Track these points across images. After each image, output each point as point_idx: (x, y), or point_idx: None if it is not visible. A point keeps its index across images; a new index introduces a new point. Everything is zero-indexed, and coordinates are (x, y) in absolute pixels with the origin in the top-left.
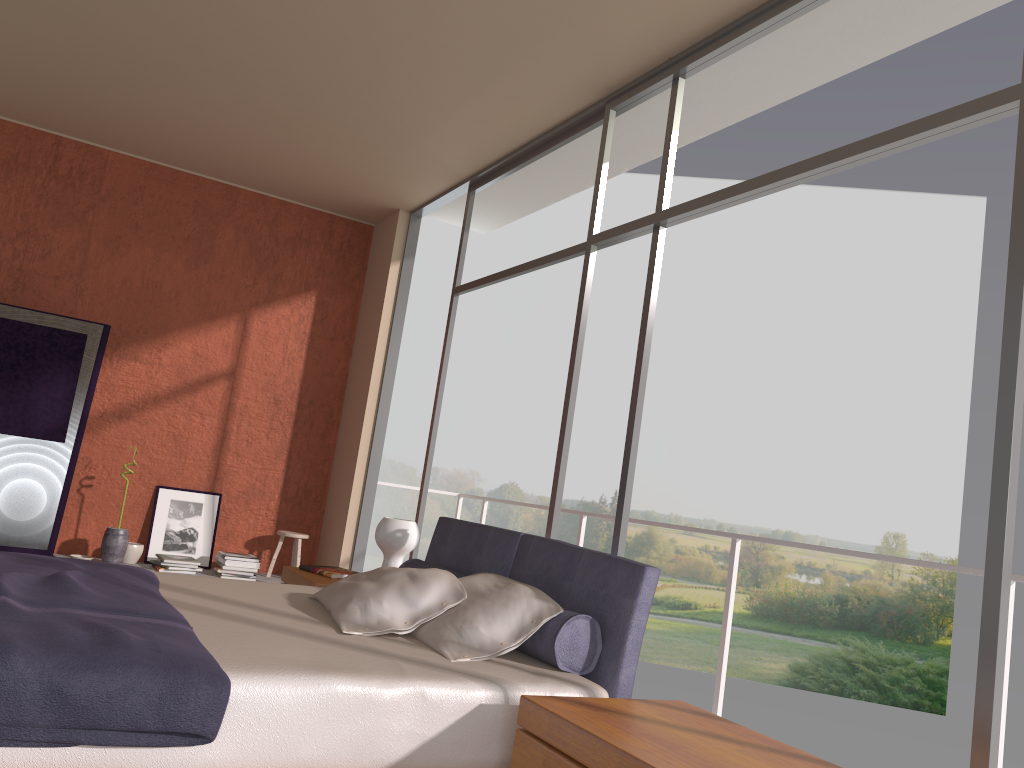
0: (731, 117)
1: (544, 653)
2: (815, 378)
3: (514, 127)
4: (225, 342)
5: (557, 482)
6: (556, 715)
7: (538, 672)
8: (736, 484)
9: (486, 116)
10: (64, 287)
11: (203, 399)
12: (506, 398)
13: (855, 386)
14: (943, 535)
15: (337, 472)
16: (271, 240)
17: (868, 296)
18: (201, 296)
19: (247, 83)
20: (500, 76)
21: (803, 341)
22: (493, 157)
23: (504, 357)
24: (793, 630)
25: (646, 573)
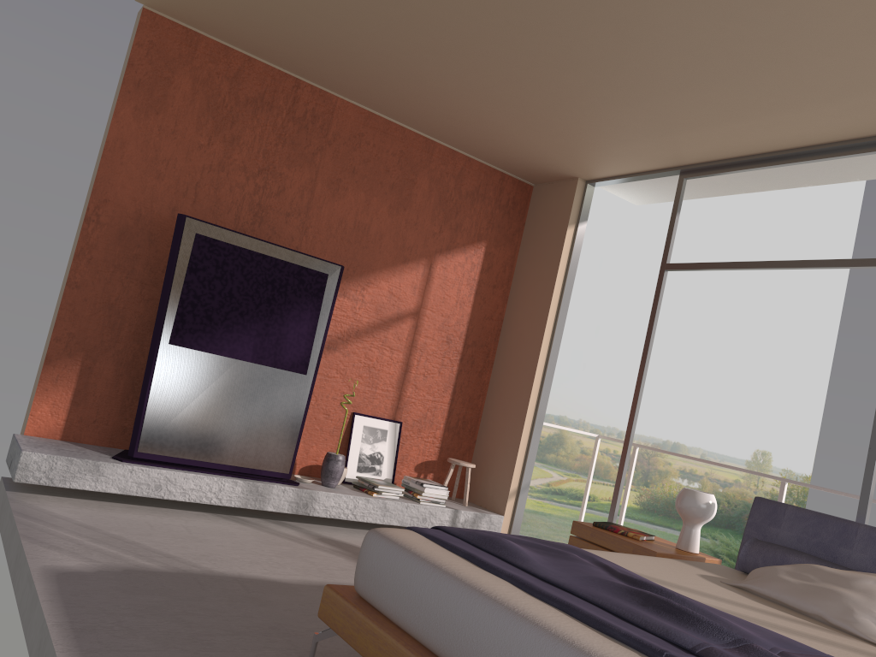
0: None
1: None
2: (711, 317)
3: (795, 136)
4: (414, 284)
5: (871, 476)
6: None
7: None
8: None
9: (779, 125)
10: (293, 224)
11: (393, 335)
12: None
13: (743, 327)
14: (801, 456)
15: (494, 408)
16: (455, 192)
17: (761, 252)
18: (399, 240)
19: (566, 67)
20: (843, 99)
21: (704, 284)
22: (737, 154)
23: None
24: (672, 524)
25: None
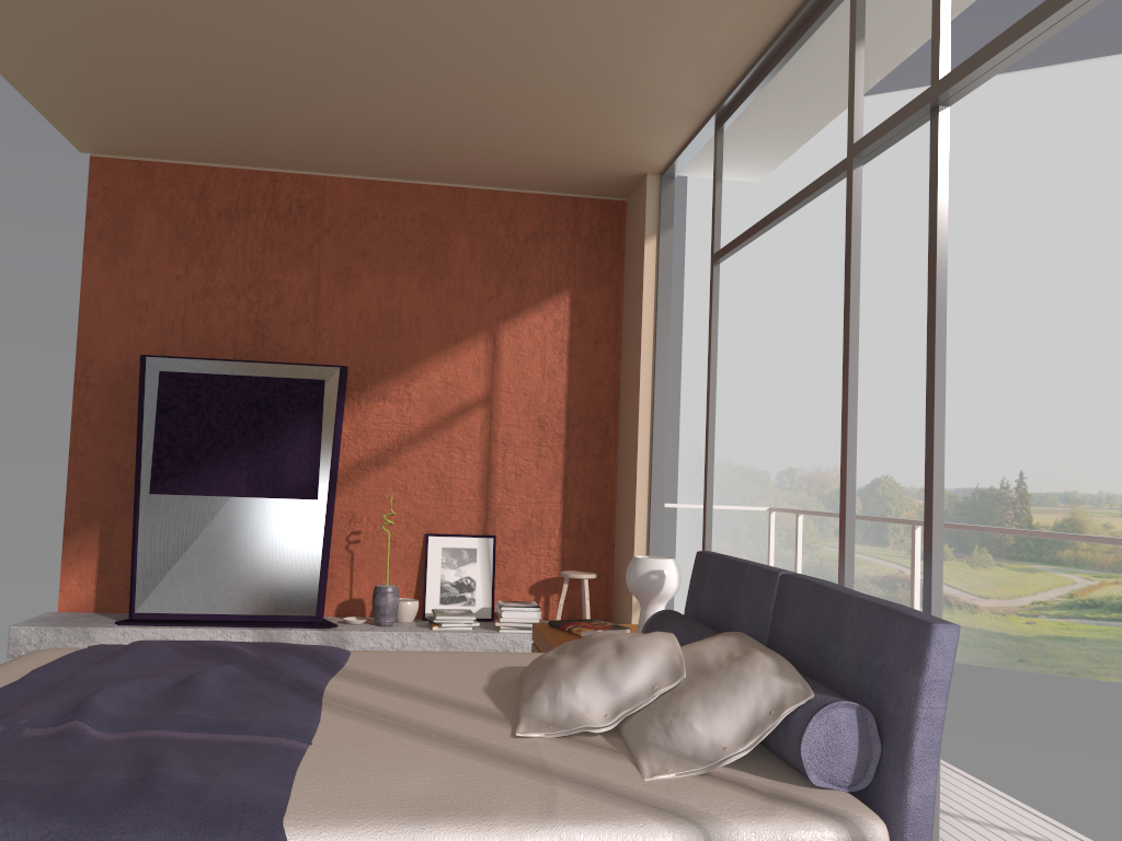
0: None
1: (792, 759)
2: None
3: (742, 28)
4: (475, 365)
5: (845, 492)
6: None
7: (776, 793)
8: None
9: (701, 23)
10: (301, 332)
11: (461, 432)
12: (864, 378)
13: None
14: None
15: (621, 497)
16: (510, 240)
17: None
18: (442, 318)
19: (417, 59)
20: None
21: None
22: (731, 77)
23: None
24: None
25: (935, 634)
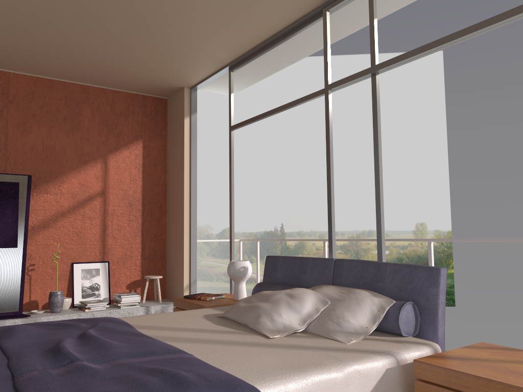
0: (391, 9)
1: (389, 328)
2: (372, 152)
3: (263, 29)
4: (96, 175)
5: (331, 226)
6: (451, 370)
7: (396, 340)
8: (341, 211)
9: (248, 24)
10: None
11: (89, 209)
12: (218, 184)
13: (392, 153)
14: (443, 220)
15: (171, 238)
16: (112, 114)
17: (392, 107)
18: (78, 151)
19: (103, 19)
20: None
21: (364, 134)
22: (246, 49)
23: (214, 163)
24: None
25: (441, 272)
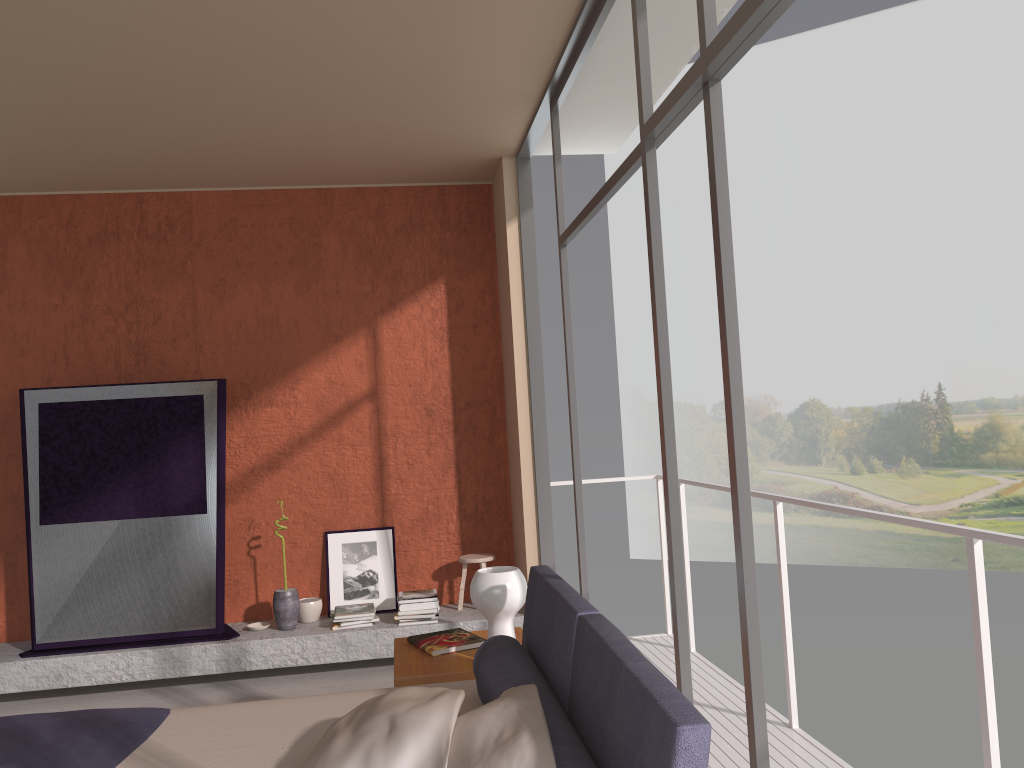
0: None
1: None
2: None
3: (542, 9)
4: (358, 361)
5: (668, 498)
6: None
7: None
8: None
9: (498, 8)
10: (183, 348)
11: (350, 429)
12: (784, 309)
13: None
14: None
15: (512, 477)
16: (380, 235)
17: None
18: (321, 318)
19: (227, 73)
20: None
21: None
22: (549, 58)
23: (772, 265)
24: None
25: (680, 740)
